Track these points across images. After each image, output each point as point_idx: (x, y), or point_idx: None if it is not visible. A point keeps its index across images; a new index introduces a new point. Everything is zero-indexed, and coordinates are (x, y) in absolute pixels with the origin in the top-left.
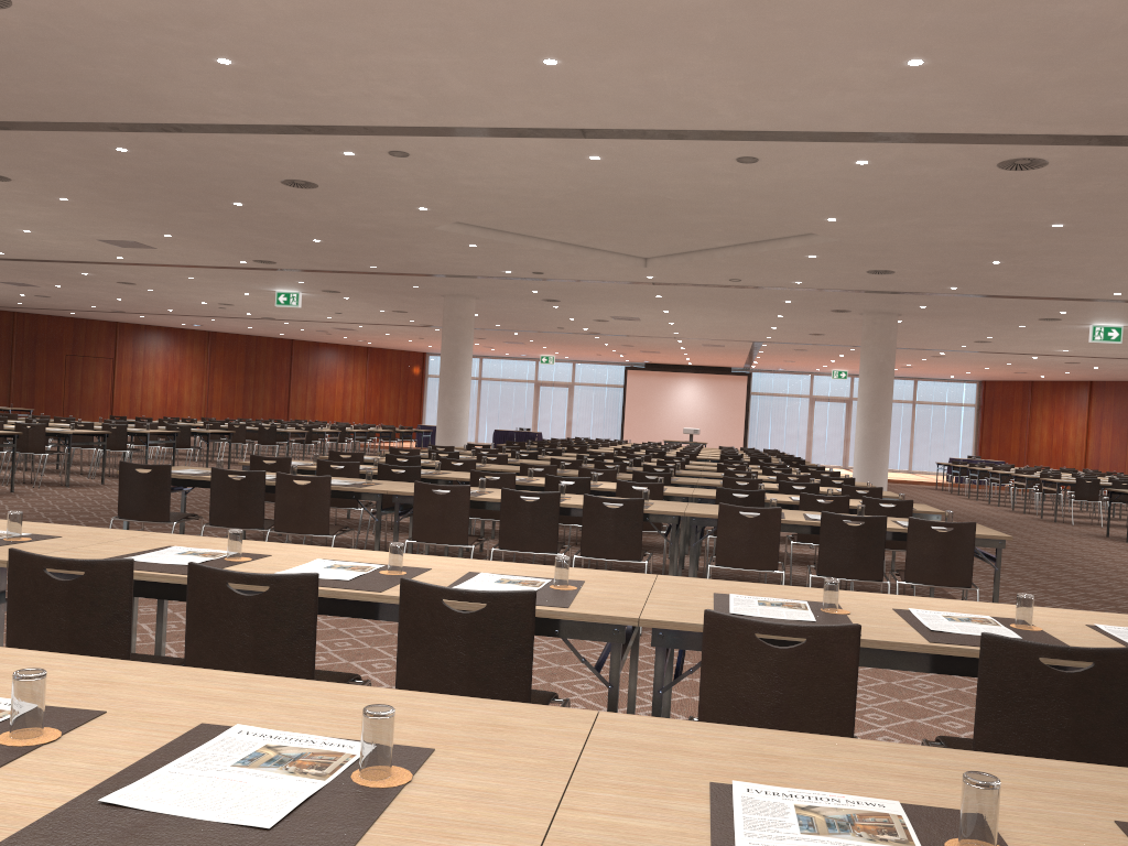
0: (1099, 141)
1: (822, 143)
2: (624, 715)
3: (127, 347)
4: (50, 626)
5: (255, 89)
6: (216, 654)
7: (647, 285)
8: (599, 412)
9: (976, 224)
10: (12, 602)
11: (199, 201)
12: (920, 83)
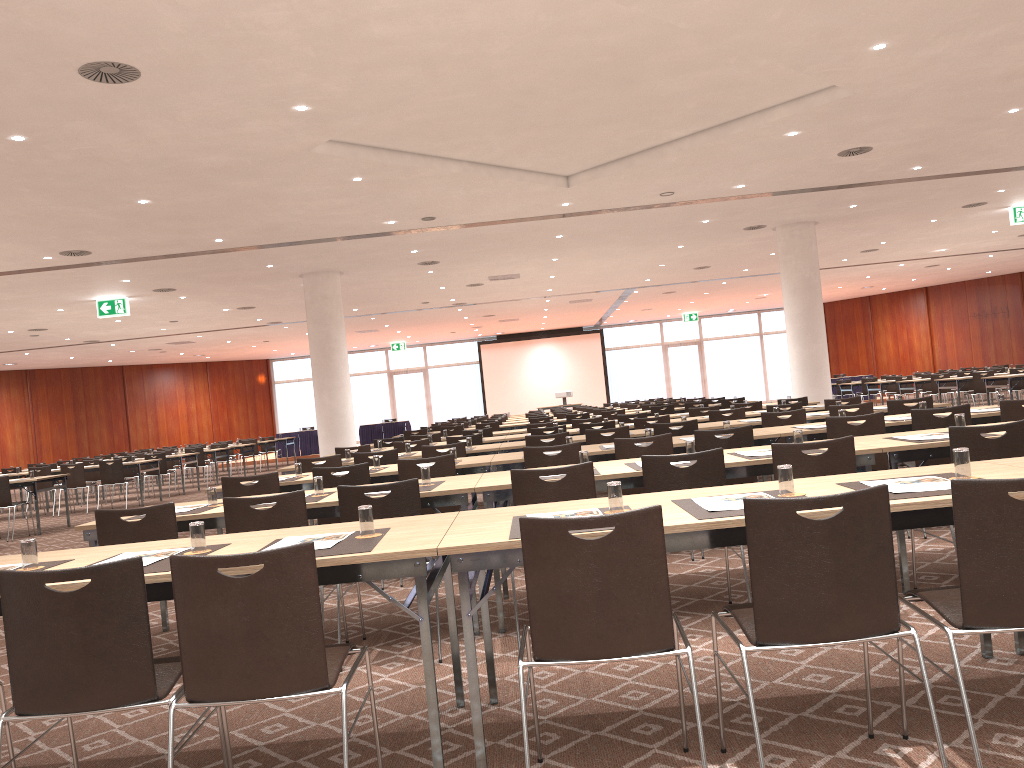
0: None
1: None
2: None
3: None
4: None
5: None
6: None
7: (554, 220)
8: (458, 392)
9: None
10: None
11: None
12: None
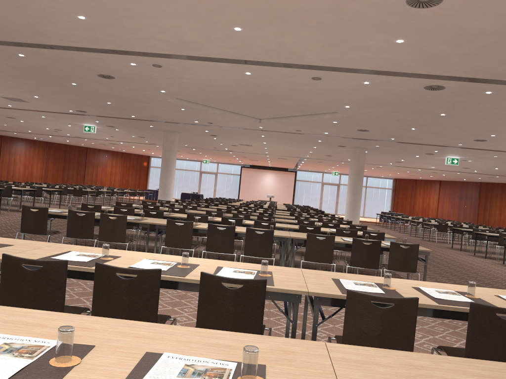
0: (469, 80)
1: (351, 73)
2: (337, 344)
3: (6, 147)
4: (23, 292)
5: (93, 31)
6: (108, 307)
7: (258, 131)
8: (228, 186)
9: (409, 112)
10: (3, 280)
11: (55, 81)
12: (399, 50)
